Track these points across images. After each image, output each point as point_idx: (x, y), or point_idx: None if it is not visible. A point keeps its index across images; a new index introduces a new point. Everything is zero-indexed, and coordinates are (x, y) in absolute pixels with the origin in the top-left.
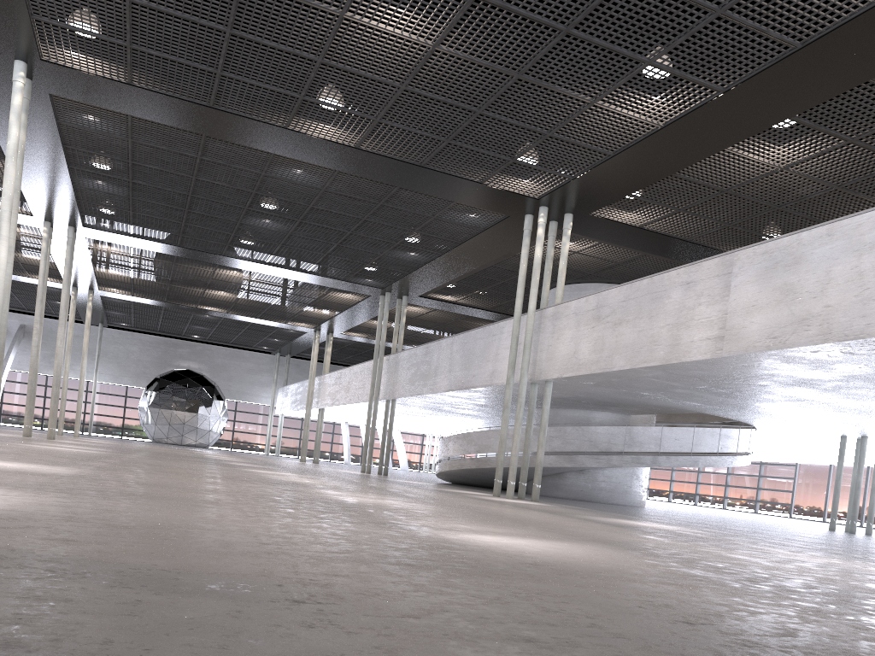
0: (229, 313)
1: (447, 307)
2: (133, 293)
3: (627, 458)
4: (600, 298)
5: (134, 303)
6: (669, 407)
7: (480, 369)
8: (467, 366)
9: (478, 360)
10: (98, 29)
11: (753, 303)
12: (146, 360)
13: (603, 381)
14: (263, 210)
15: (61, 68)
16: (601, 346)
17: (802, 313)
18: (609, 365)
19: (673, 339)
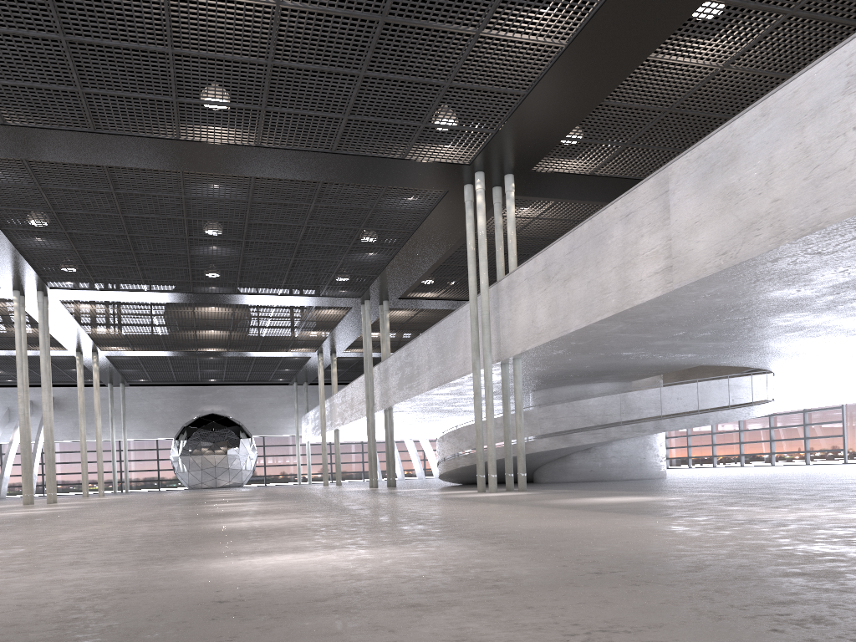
0: (230, 351)
1: (431, 304)
2: (133, 347)
3: (627, 427)
4: (547, 256)
5: (140, 358)
6: (664, 365)
7: (454, 359)
8: (443, 359)
9: (451, 350)
10: None
11: (695, 219)
12: (171, 411)
13: (571, 347)
14: (205, 236)
15: None
16: (556, 308)
17: (750, 217)
18: (566, 327)
19: (622, 282)
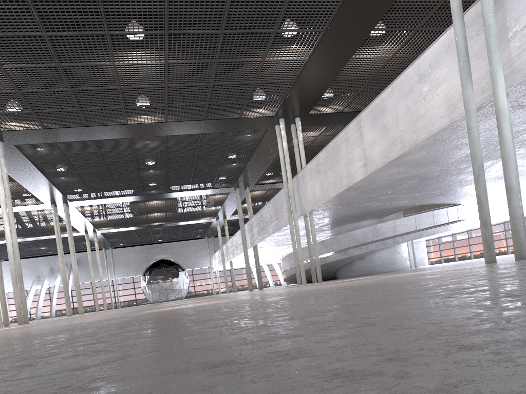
0: (167, 223)
1: (273, 186)
2: (115, 227)
3: (377, 243)
4: (316, 160)
5: (119, 232)
6: (394, 208)
7: (282, 216)
8: (277, 216)
9: (280, 211)
10: (15, 109)
11: (373, 140)
12: (139, 260)
13: (336, 205)
14: (146, 166)
15: (11, 132)
16: (323, 186)
17: (392, 139)
18: (328, 195)
19: (348, 172)
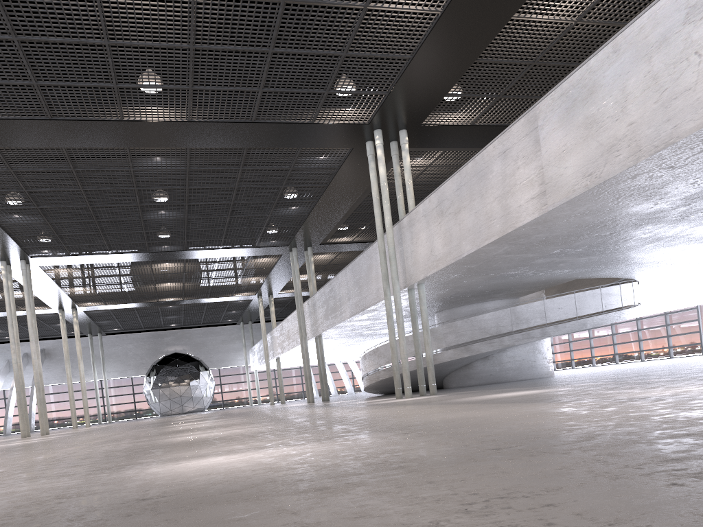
0: (185, 300)
1: (348, 247)
2: (105, 302)
3: (518, 336)
4: (439, 194)
5: (112, 310)
6: (545, 281)
7: (368, 290)
8: (359, 290)
9: (366, 282)
10: None
11: (563, 149)
12: (141, 353)
13: (465, 270)
14: (153, 203)
15: None
16: (450, 237)
17: (609, 141)
18: (459, 252)
19: (504, 209)
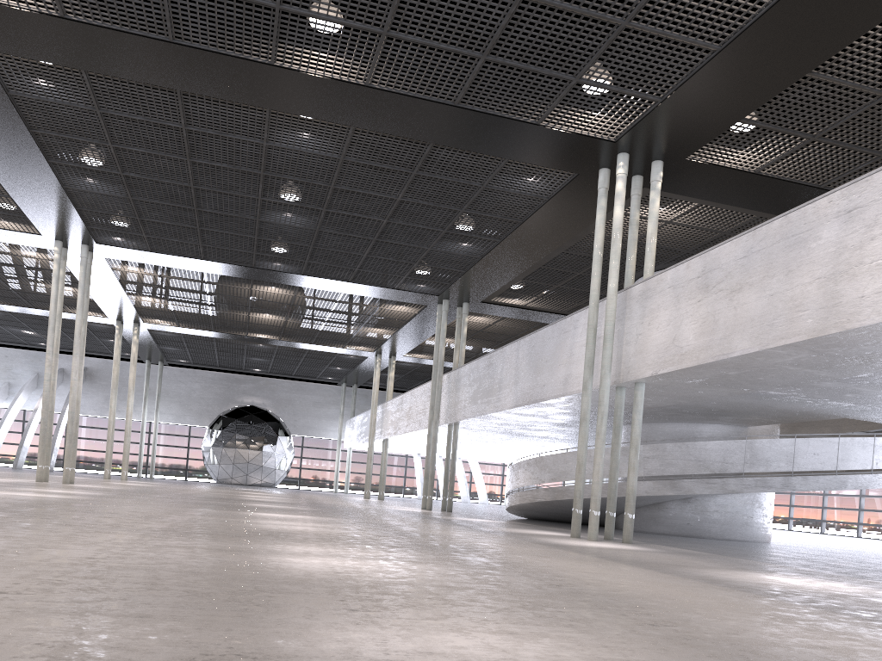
0: (282, 340)
1: (515, 313)
2: (179, 323)
3: (749, 481)
4: (707, 260)
5: (184, 335)
6: (803, 412)
7: (551, 376)
8: (536, 374)
9: (549, 365)
10: None
11: None
12: (209, 398)
13: (716, 376)
14: (280, 200)
15: None
16: (713, 325)
17: None
18: (726, 349)
19: (829, 298)
